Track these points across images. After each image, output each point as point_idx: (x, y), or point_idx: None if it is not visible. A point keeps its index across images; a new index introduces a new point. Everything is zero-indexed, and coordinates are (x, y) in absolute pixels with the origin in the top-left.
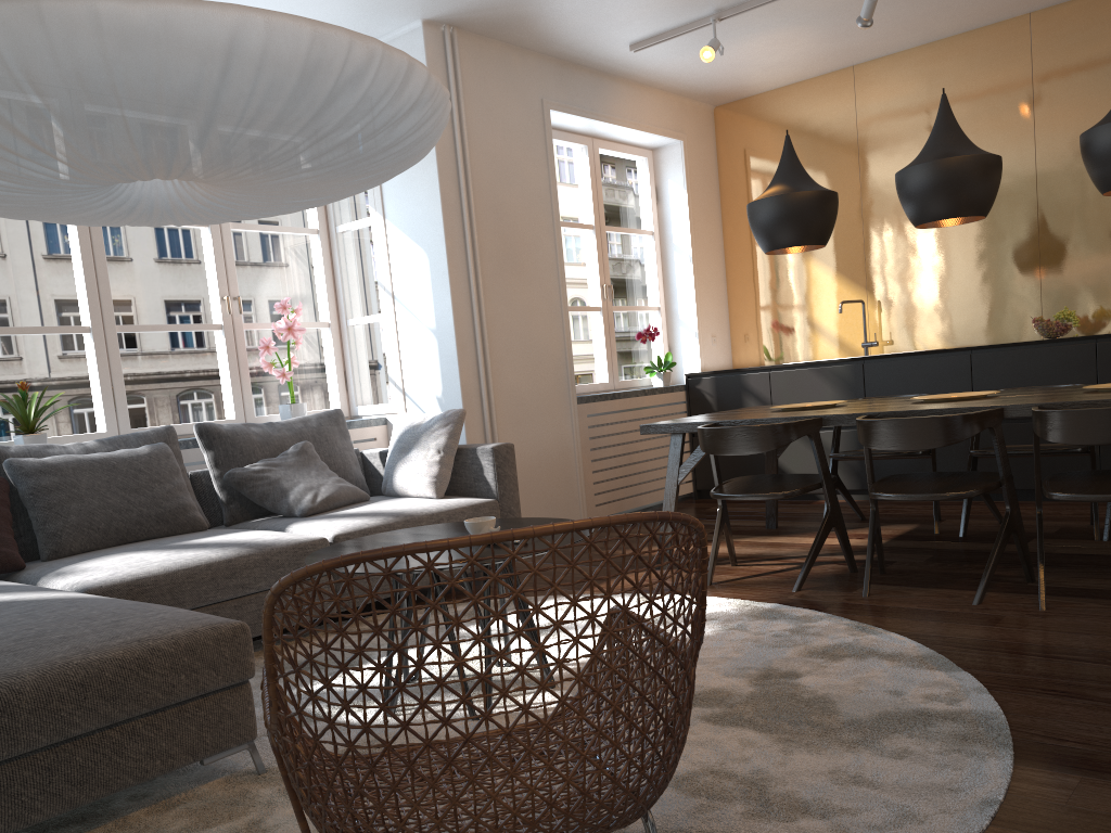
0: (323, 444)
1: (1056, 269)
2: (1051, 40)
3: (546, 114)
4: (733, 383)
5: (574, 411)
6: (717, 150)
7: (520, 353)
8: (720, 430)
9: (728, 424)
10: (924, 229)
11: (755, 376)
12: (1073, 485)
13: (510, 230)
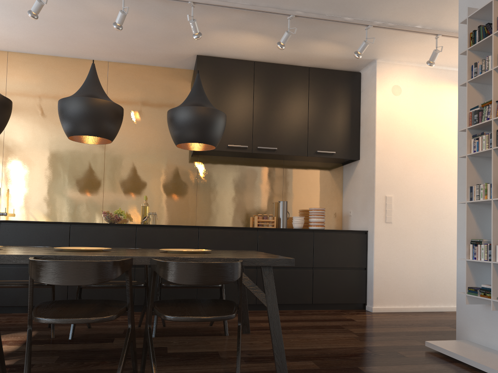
0: None
1: (111, 189)
2: (117, 78)
3: None
4: None
5: None
6: None
7: None
8: None
9: None
10: (43, 153)
11: None
12: (174, 309)
13: None
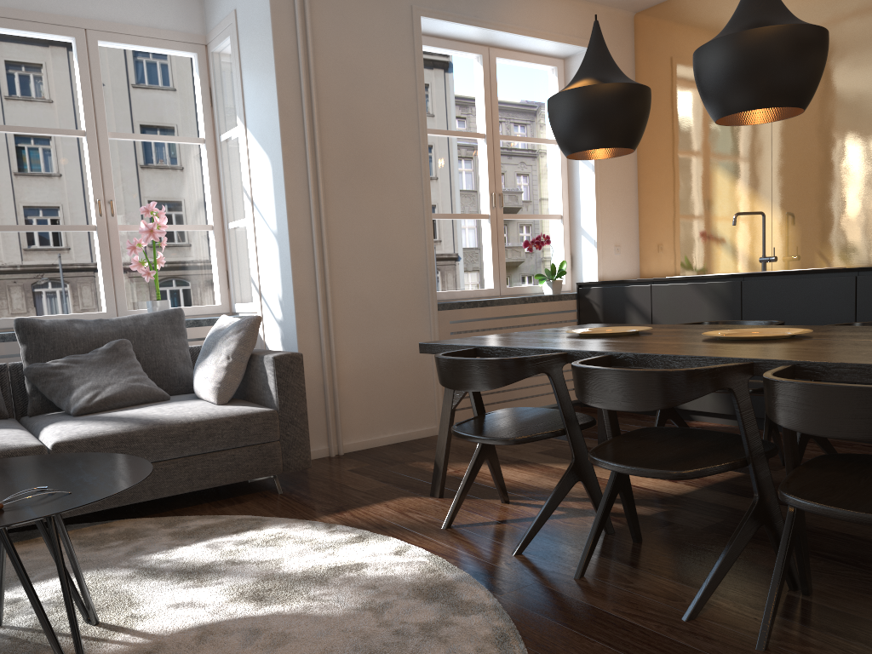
0: (148, 341)
1: None
2: None
3: (415, 21)
4: (618, 294)
5: (433, 317)
6: (635, 57)
7: (369, 259)
8: (446, 360)
9: (486, 351)
10: (836, 134)
11: (638, 289)
12: (827, 481)
13: (364, 137)
